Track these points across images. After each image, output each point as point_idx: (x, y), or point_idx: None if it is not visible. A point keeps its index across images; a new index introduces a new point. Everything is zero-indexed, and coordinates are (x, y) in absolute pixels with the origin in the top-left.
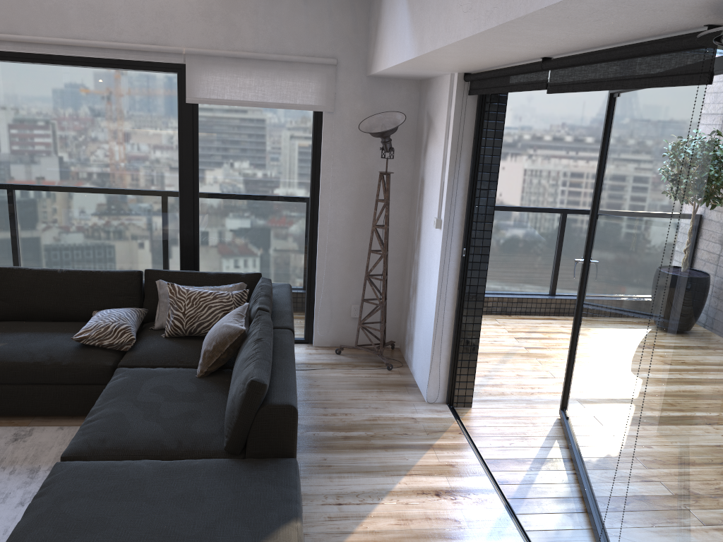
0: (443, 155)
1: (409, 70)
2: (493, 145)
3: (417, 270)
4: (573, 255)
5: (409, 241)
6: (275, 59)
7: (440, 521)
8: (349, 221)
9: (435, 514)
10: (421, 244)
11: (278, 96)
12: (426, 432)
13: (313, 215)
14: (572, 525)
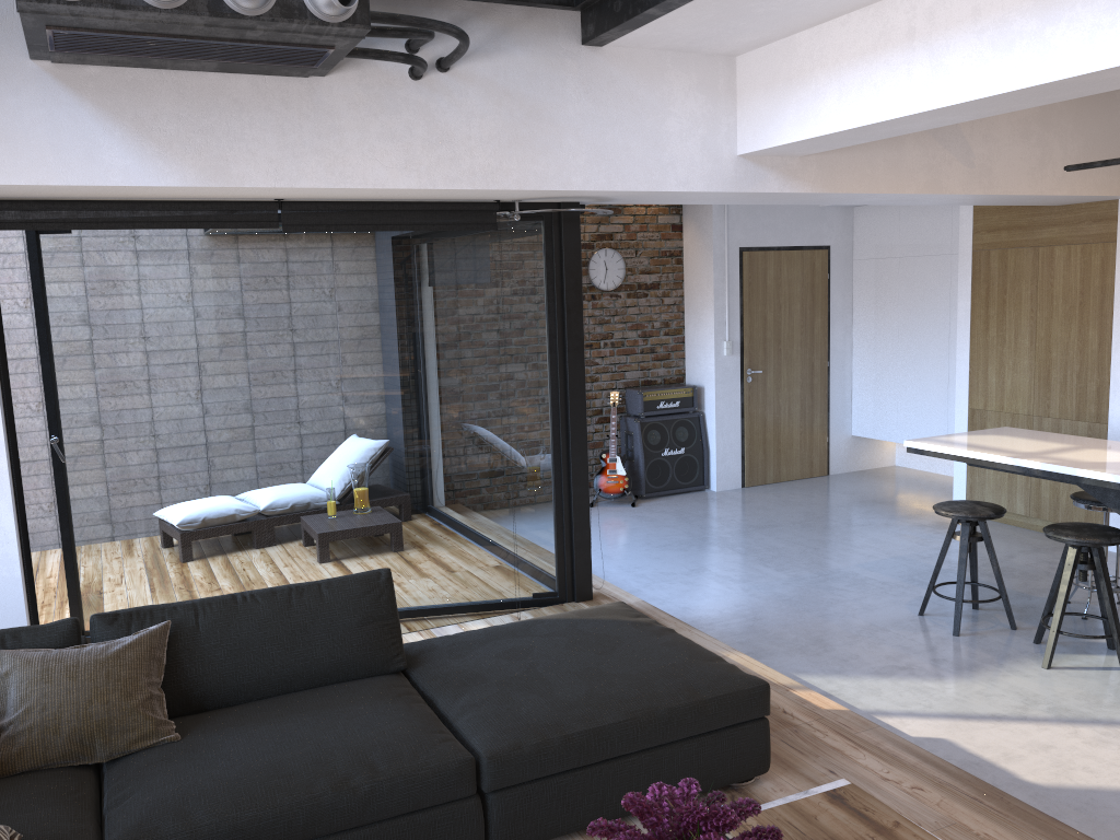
0: None
1: None
2: None
3: None
4: None
5: None
6: None
7: None
8: None
9: None
10: None
11: None
12: None
13: None
14: None
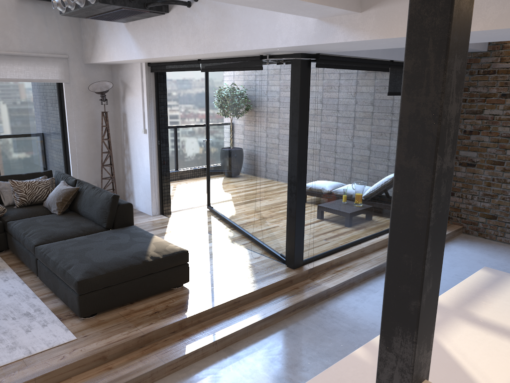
0: (142, 100)
1: (121, 62)
2: (163, 93)
3: (129, 158)
4: (183, 148)
5: (118, 146)
6: (35, 56)
7: (189, 241)
8: (85, 139)
9: (185, 240)
10: (131, 144)
11: (38, 75)
12: (161, 223)
13: (64, 139)
14: (232, 233)
